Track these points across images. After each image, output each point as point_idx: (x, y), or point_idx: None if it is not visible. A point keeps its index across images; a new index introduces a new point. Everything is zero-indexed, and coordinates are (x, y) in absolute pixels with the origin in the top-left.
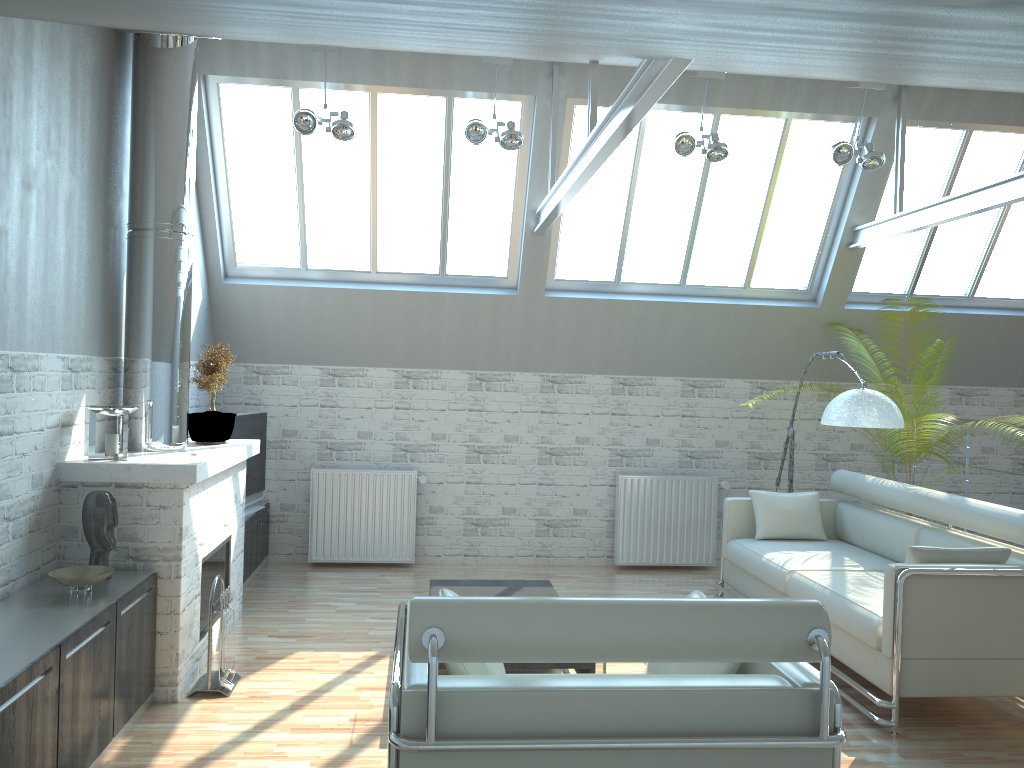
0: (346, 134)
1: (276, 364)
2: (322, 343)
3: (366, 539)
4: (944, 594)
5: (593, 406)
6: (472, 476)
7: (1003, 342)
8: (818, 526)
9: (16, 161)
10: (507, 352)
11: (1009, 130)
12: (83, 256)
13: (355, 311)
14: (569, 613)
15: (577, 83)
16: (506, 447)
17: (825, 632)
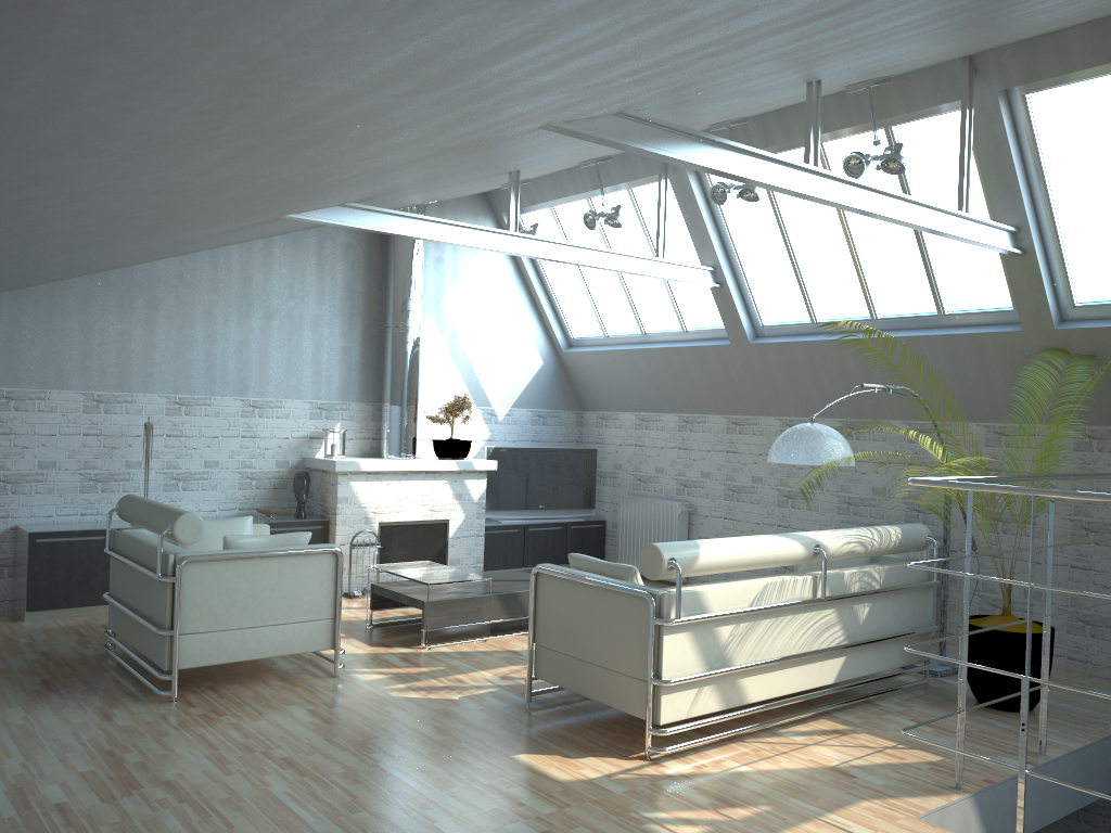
0: None
1: (612, 411)
2: (629, 394)
3: None
4: (561, 594)
5: None
6: (728, 512)
7: None
8: None
9: (257, 307)
10: (747, 397)
11: None
12: (335, 347)
13: (636, 367)
14: (139, 504)
15: None
16: (753, 487)
17: (171, 525)
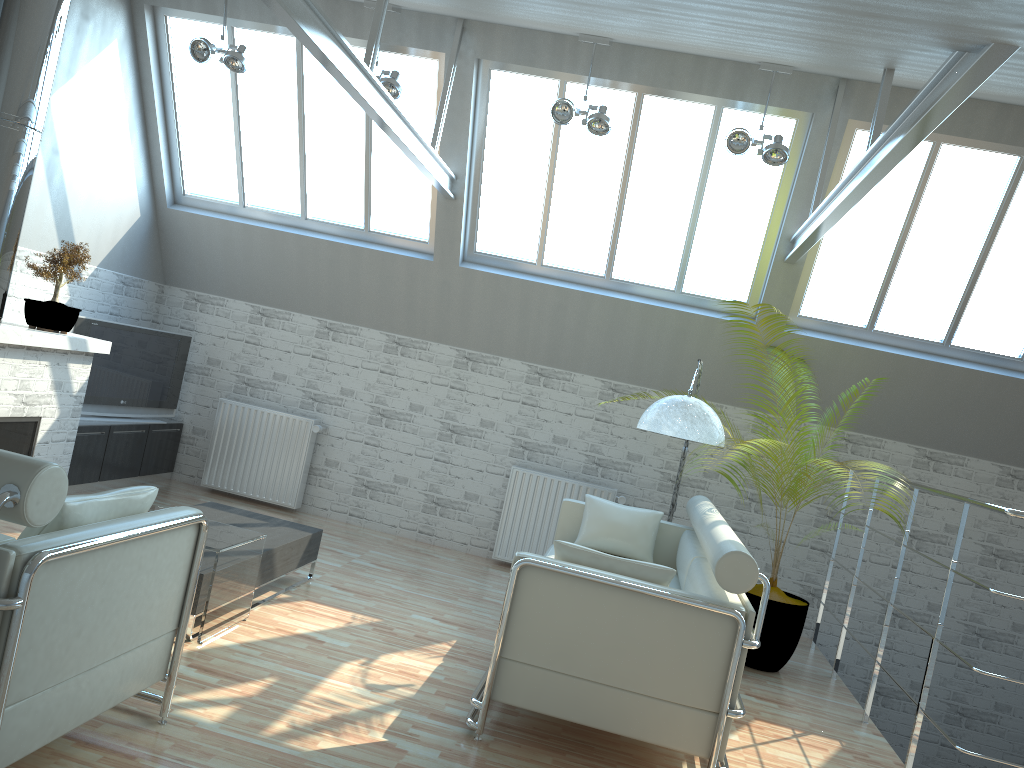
0: (240, 67)
1: (214, 295)
2: (253, 281)
3: (256, 476)
4: (566, 598)
5: (504, 391)
6: (371, 437)
7: (984, 404)
8: (644, 547)
9: None
10: (424, 320)
11: (987, 147)
12: None
13: (282, 254)
14: None
15: (484, 43)
16: (410, 415)
17: (18, 490)
